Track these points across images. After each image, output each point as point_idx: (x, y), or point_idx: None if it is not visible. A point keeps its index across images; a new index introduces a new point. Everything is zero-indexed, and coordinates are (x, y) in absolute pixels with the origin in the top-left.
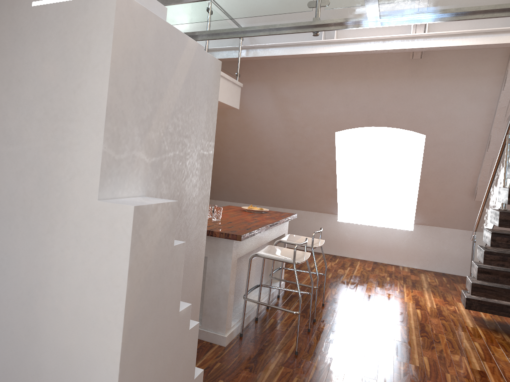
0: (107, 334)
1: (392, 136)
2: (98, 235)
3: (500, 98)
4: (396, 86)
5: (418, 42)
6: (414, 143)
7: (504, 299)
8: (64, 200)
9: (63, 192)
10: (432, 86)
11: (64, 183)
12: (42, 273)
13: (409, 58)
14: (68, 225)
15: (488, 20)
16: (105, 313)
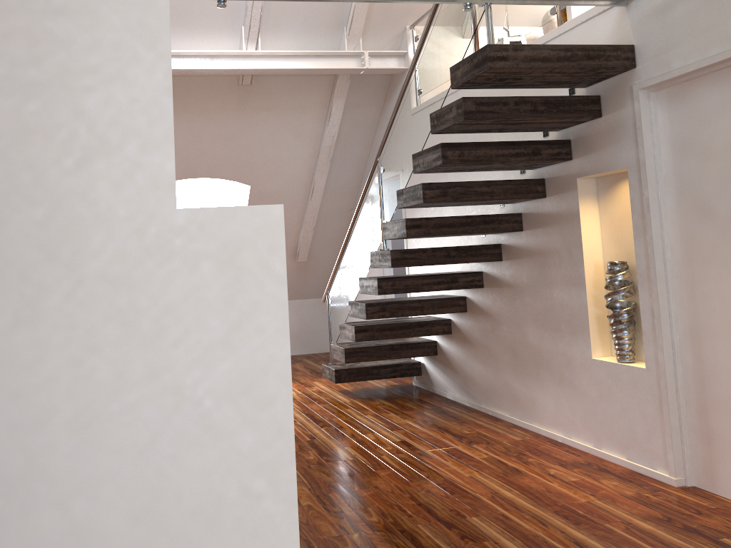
0: (257, 528)
1: (197, 195)
2: (193, 294)
3: (325, 136)
4: (221, 122)
5: (251, 62)
6: (219, 204)
7: (375, 358)
8: (67, 225)
9: (58, 205)
10: (260, 122)
11: (58, 179)
12: (9, 447)
13: (237, 85)
14: (89, 288)
15: (316, 42)
16: (242, 480)
